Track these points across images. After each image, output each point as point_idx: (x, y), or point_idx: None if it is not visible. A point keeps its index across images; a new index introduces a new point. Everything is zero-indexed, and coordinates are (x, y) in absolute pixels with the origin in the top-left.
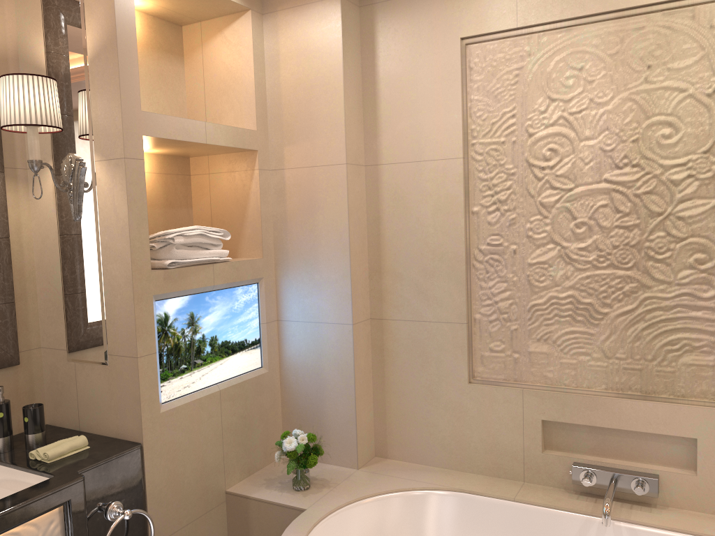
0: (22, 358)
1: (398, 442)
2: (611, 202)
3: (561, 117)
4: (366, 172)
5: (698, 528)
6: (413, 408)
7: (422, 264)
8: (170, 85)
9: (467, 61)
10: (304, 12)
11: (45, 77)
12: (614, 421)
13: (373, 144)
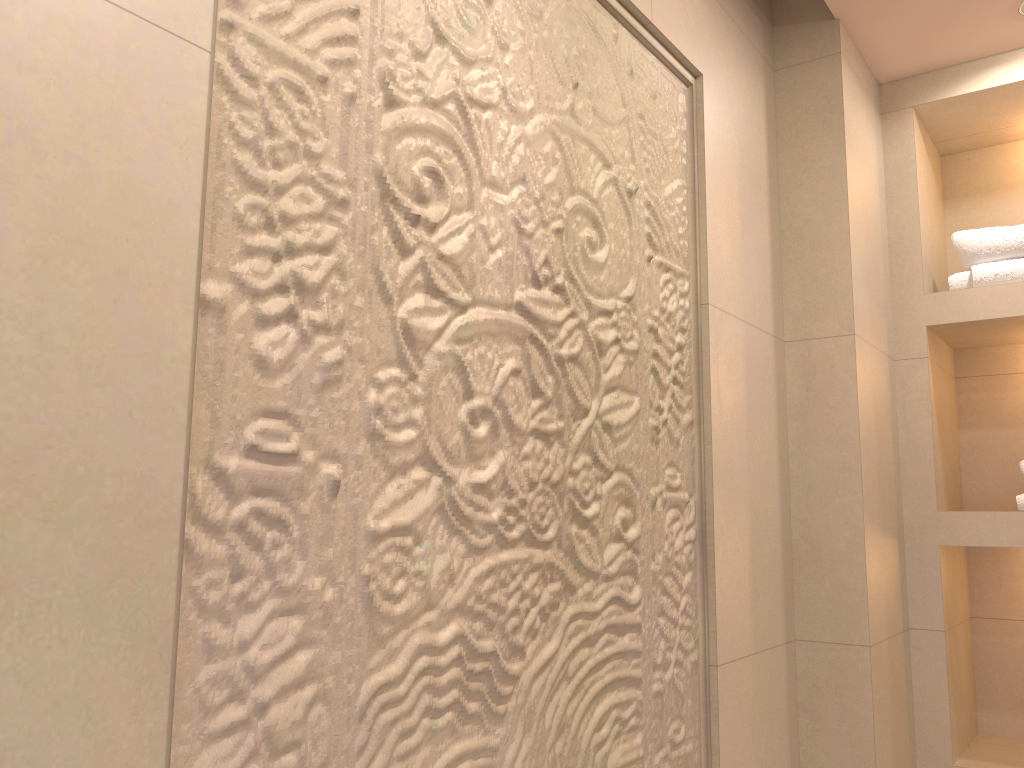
0: None
1: None
2: (525, 365)
3: (453, 96)
4: None
5: None
6: None
7: None
8: None
9: None
10: None
11: None
12: None
13: None
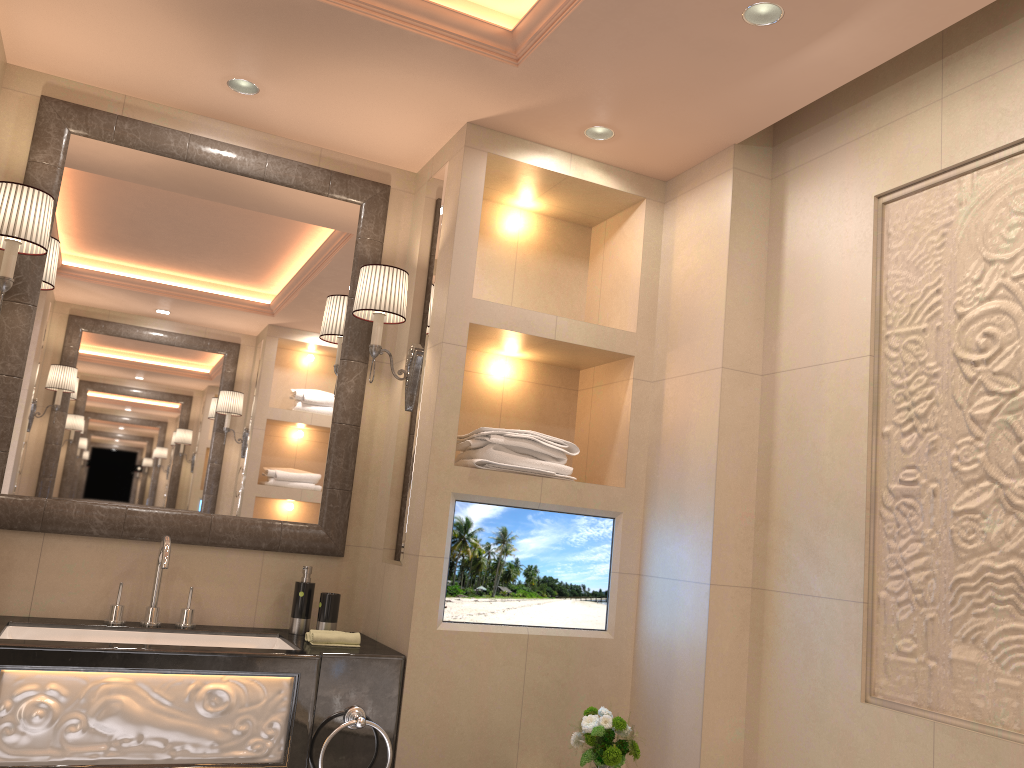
0: (349, 552)
1: None
2: None
3: (1000, 286)
4: (762, 384)
5: None
6: (790, 732)
7: (814, 510)
8: (565, 289)
9: (885, 226)
10: (699, 193)
11: (392, 267)
12: None
13: (772, 346)
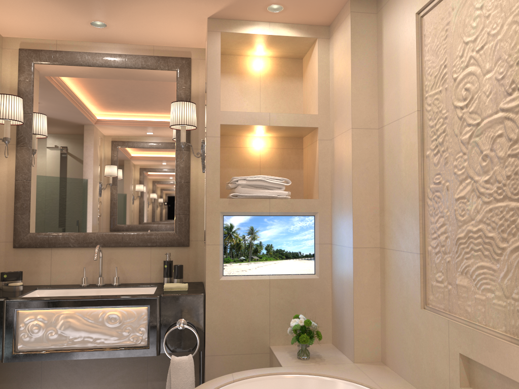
0: (192, 244)
1: (390, 353)
2: (505, 130)
3: (471, 57)
4: (378, 134)
5: None
6: (396, 325)
7: (400, 203)
8: (290, 95)
9: (423, 30)
10: (340, 30)
11: (183, 101)
12: (505, 368)
13: (381, 111)
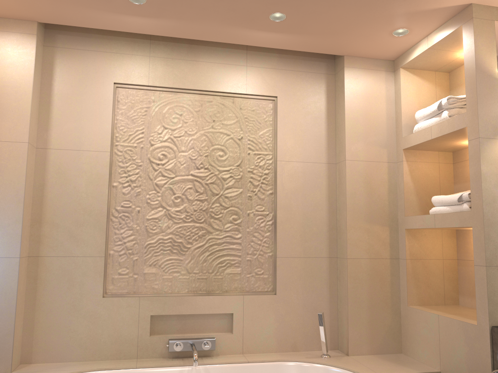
0: None
1: (42, 349)
2: (194, 186)
3: (169, 138)
4: (37, 152)
5: (237, 360)
6: (58, 320)
7: (75, 217)
8: None
9: (116, 97)
10: (5, 36)
11: None
12: (192, 310)
13: (44, 134)
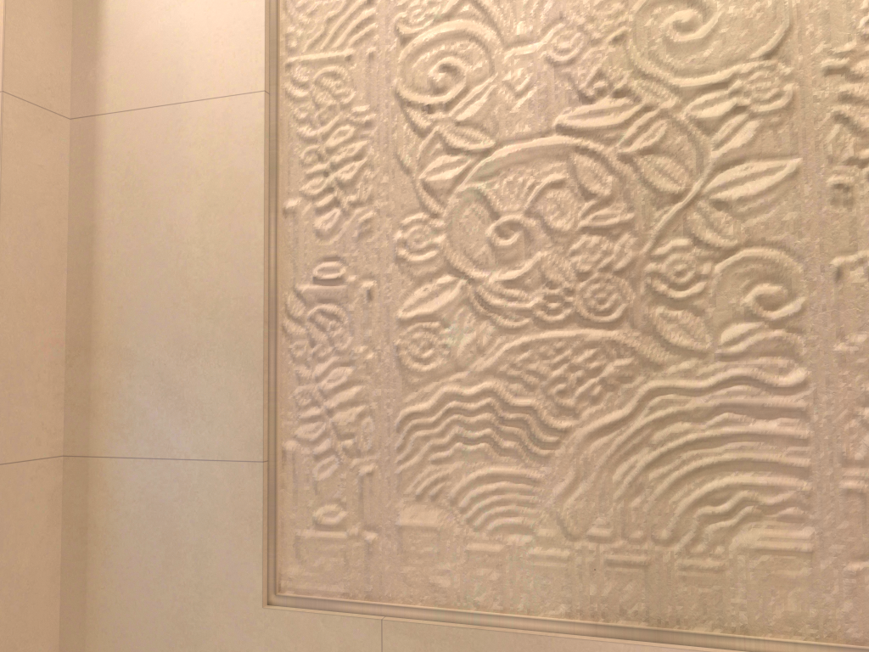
0: None
1: None
2: (572, 175)
3: None
4: (73, 133)
5: None
6: None
7: (176, 329)
8: None
9: None
10: None
11: None
12: None
13: (89, 72)
